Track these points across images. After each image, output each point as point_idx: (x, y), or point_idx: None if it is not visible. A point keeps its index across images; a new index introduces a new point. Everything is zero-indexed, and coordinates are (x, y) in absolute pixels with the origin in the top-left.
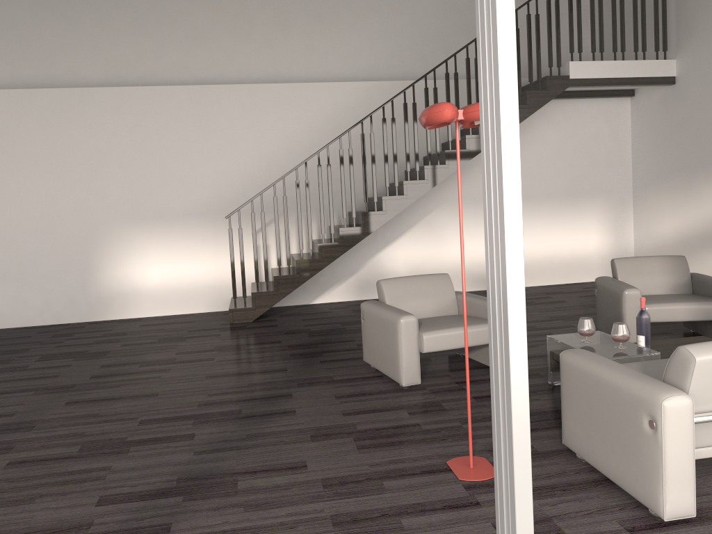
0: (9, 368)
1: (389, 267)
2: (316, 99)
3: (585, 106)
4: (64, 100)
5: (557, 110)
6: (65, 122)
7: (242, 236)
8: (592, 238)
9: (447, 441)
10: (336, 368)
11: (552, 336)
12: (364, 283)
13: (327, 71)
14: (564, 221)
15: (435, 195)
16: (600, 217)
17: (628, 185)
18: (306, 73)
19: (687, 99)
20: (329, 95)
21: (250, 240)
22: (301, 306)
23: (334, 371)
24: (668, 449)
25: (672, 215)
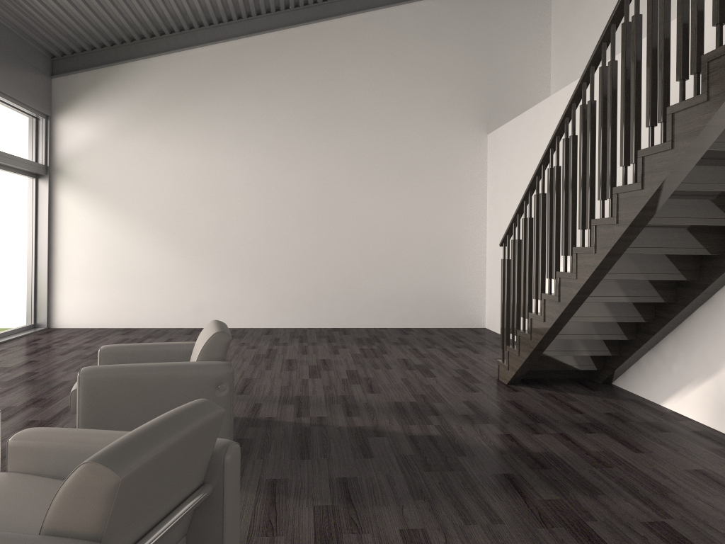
0: (341, 346)
1: None
2: None
3: None
4: (529, 120)
5: None
6: (529, 143)
7: (506, 269)
8: None
9: None
10: None
11: None
12: None
13: None
14: None
15: None
16: None
17: None
18: None
19: None
20: None
21: None
22: (629, 401)
23: None
24: None
25: None
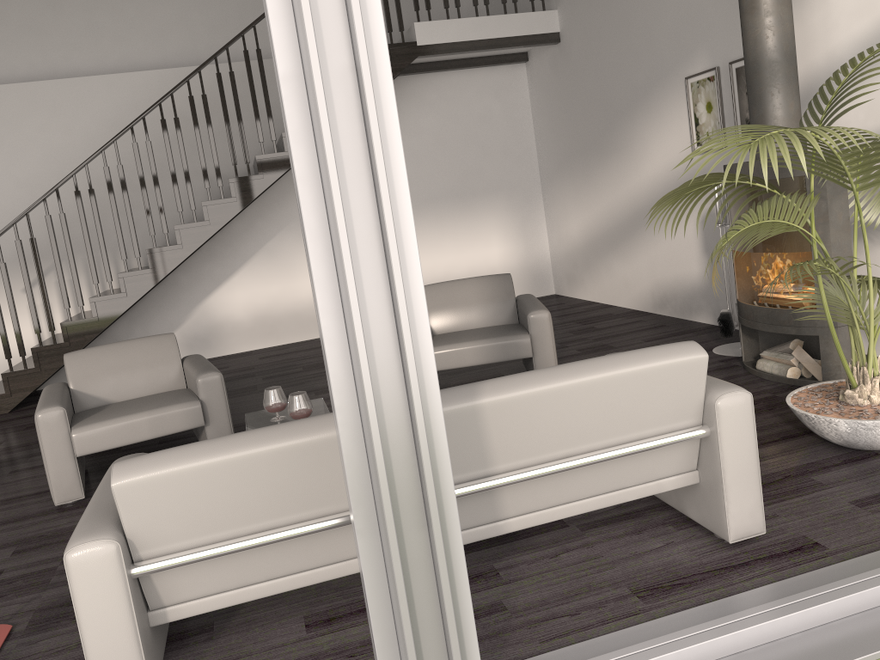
0: None
1: (225, 314)
2: (90, 100)
3: (466, 79)
4: None
5: (429, 87)
6: None
7: None
8: (495, 248)
9: (3, 598)
10: (18, 481)
11: (248, 415)
12: (193, 339)
13: (125, 59)
14: (456, 231)
15: (277, 214)
16: (502, 221)
17: (534, 177)
18: (94, 63)
19: (572, 61)
20: (109, 92)
21: (21, 300)
22: None
23: (7, 487)
24: (84, 623)
25: (577, 211)
